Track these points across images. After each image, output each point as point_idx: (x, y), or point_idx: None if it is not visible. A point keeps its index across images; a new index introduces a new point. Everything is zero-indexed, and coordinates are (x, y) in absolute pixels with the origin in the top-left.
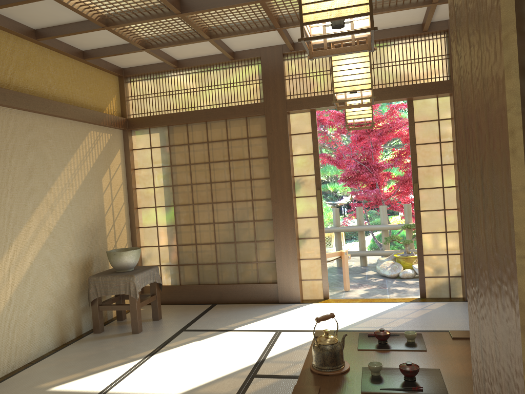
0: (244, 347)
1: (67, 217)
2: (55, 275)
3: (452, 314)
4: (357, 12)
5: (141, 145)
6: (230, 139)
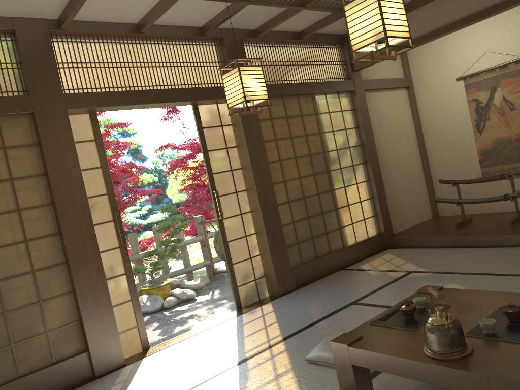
0: None
1: None
2: None
3: (297, 307)
4: None
5: None
6: None
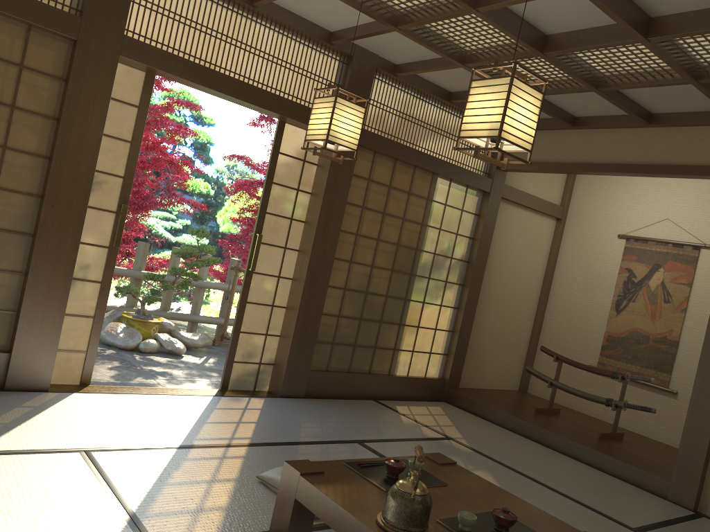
0: (59, 490)
1: None
2: None
3: (291, 417)
4: None
5: None
6: None
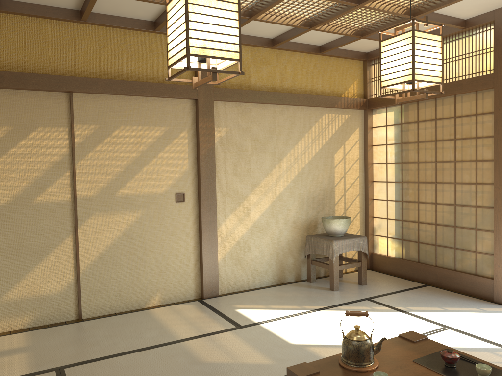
0: (393, 329)
1: (294, 185)
2: (278, 230)
3: None
4: (183, 54)
5: (378, 124)
6: (457, 116)
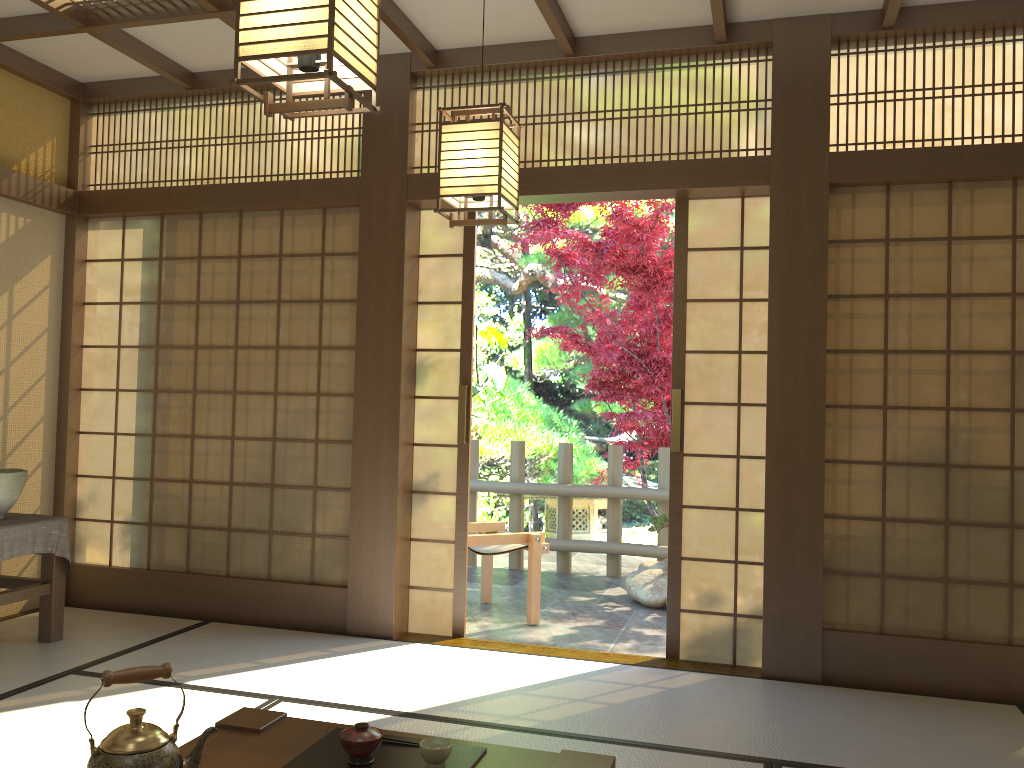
0: None
1: None
2: None
3: (706, 706)
4: None
5: (103, 253)
6: (286, 255)
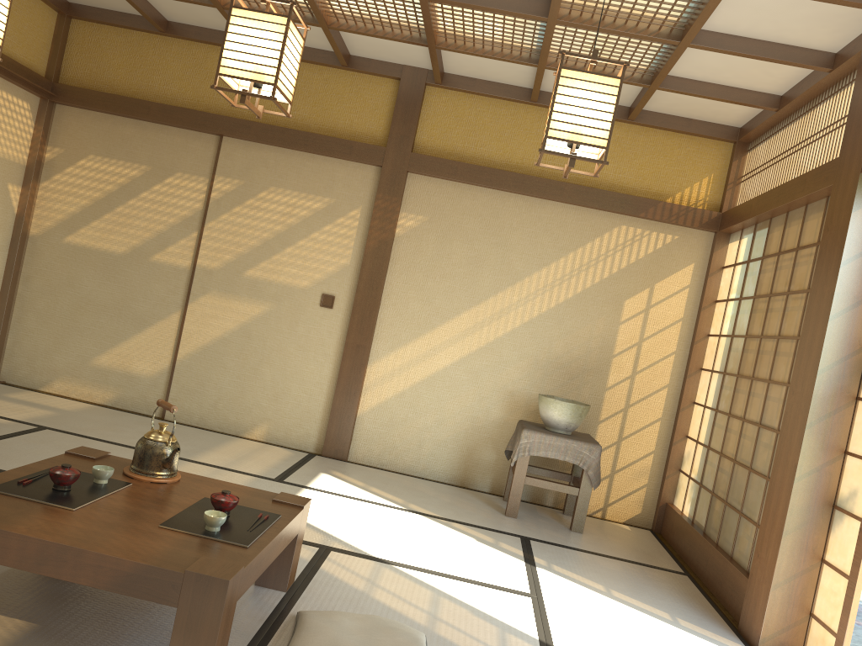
0: (445, 560)
1: (525, 333)
2: (478, 397)
3: None
4: None
5: (729, 261)
6: (799, 247)
